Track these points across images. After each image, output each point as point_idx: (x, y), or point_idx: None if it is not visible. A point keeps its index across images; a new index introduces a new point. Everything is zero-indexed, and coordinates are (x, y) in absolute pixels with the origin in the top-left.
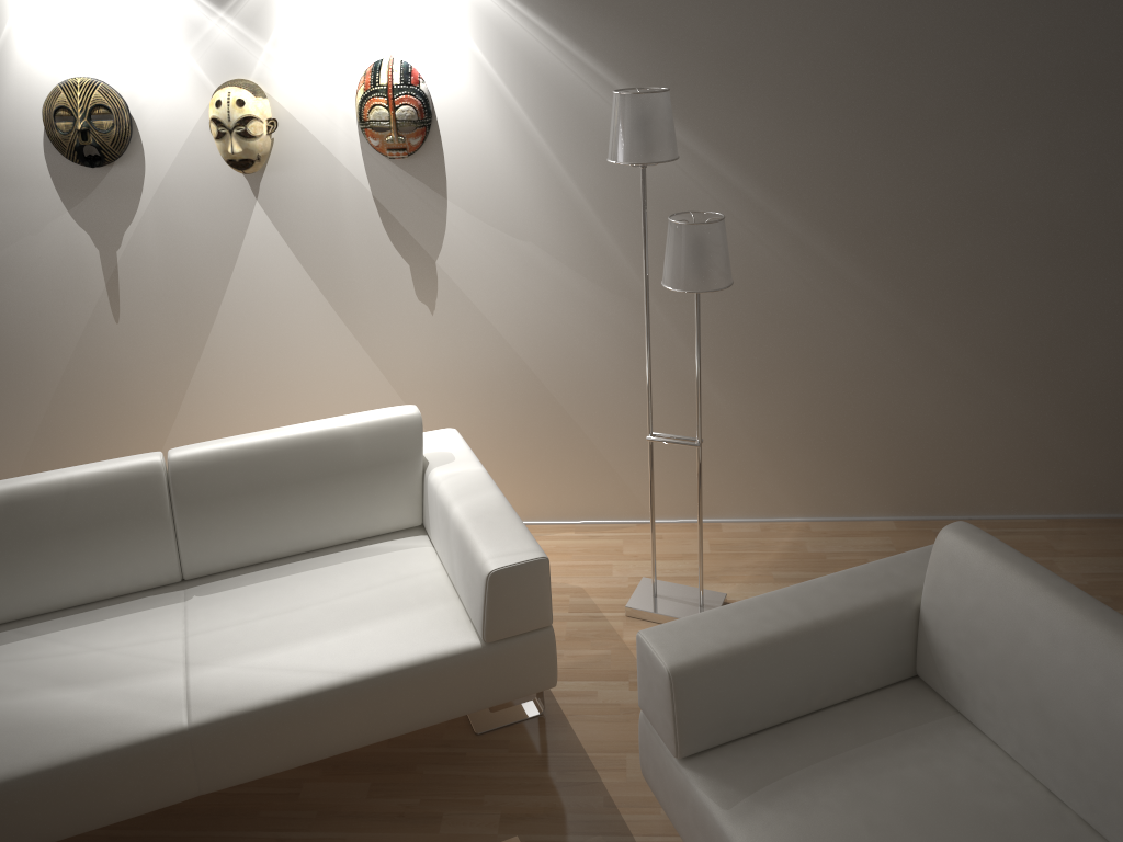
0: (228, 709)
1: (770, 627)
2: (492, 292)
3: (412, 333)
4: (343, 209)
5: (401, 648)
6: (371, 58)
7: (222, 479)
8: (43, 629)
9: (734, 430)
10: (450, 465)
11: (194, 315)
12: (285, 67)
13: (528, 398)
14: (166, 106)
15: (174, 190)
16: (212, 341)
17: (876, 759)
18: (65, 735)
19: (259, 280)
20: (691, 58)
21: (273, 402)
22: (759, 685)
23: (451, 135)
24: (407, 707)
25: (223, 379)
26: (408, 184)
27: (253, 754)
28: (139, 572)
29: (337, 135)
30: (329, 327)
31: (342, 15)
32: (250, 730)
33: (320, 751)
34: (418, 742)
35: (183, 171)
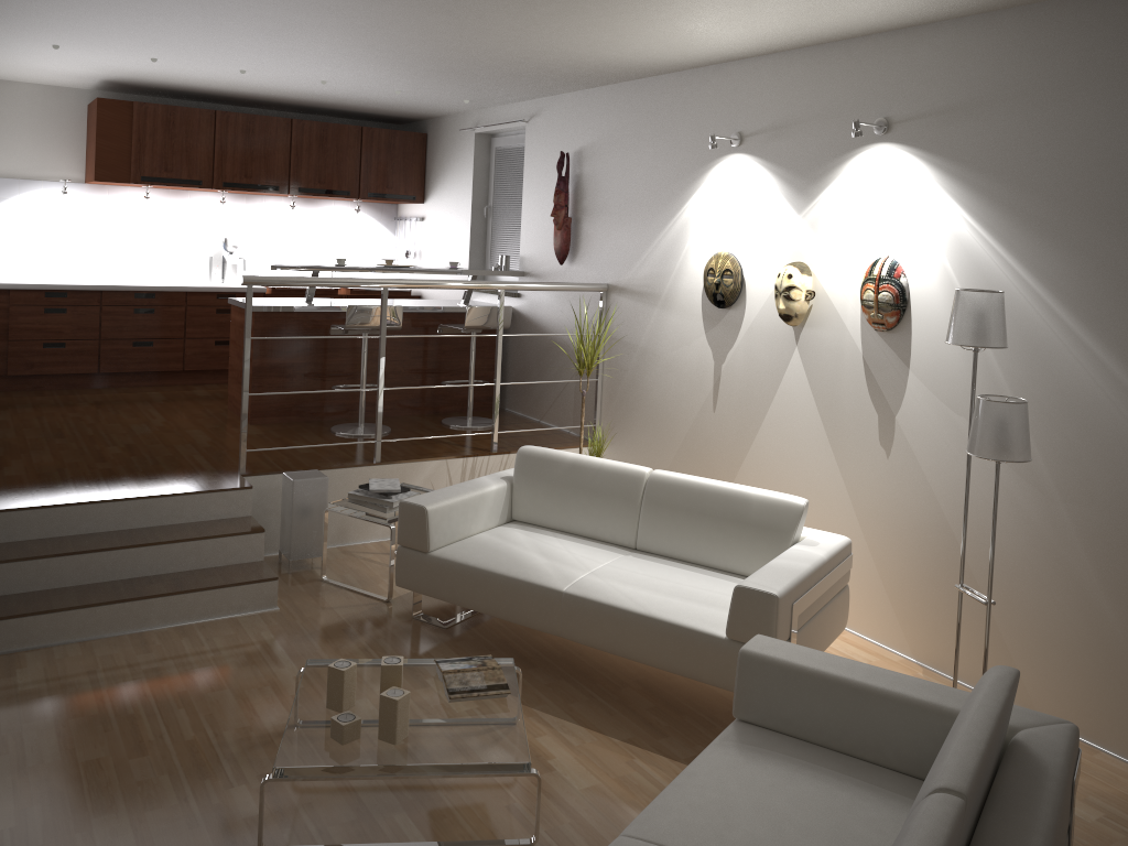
0: (584, 594)
1: (829, 668)
2: (931, 452)
3: (872, 470)
4: (843, 363)
5: (683, 615)
6: (875, 256)
7: (670, 495)
8: (561, 537)
9: (1124, 655)
10: (806, 546)
11: (751, 418)
12: (826, 257)
13: (945, 553)
14: (761, 275)
15: (756, 330)
16: (757, 439)
17: (832, 778)
18: (521, 568)
19: (788, 402)
20: (1110, 281)
21: None
22: (799, 699)
23: (918, 319)
24: (670, 652)
25: (758, 469)
26: (885, 352)
27: (587, 627)
28: (615, 531)
29: (847, 308)
30: (822, 449)
31: (863, 224)
32: (588, 611)
33: (619, 649)
34: (700, 708)
35: (762, 319)
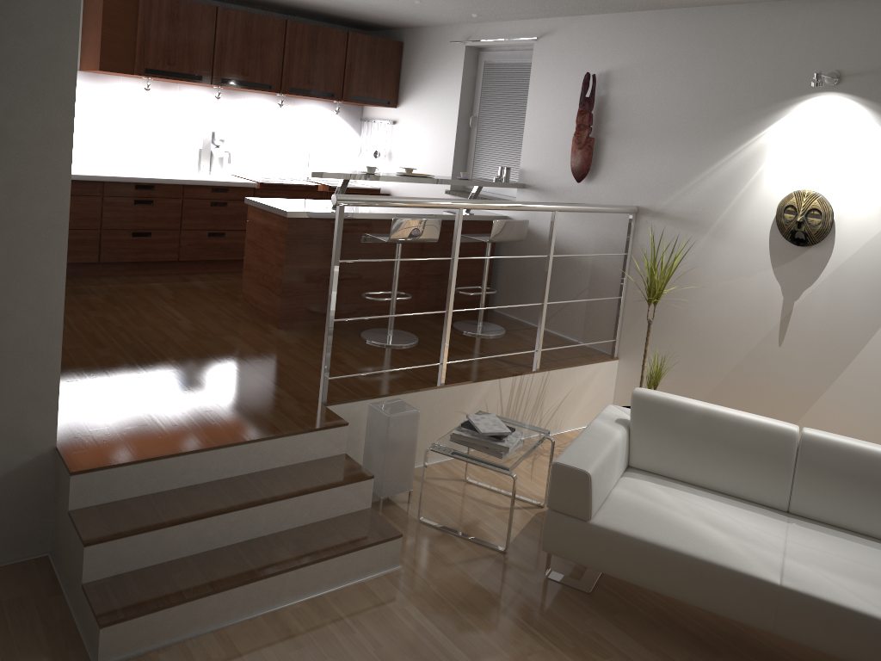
0: (806, 590)
1: None
2: None
3: None
4: None
5: None
6: None
7: (833, 460)
8: (701, 494)
9: None
10: None
11: (833, 358)
12: None
13: None
14: (858, 218)
15: (847, 272)
16: (840, 380)
17: None
18: (708, 547)
19: None
20: None
21: (872, 439)
22: None
23: None
24: None
25: (839, 409)
26: None
27: (813, 629)
28: (763, 492)
29: None
30: None
31: None
32: (817, 612)
33: (859, 658)
34: None
35: (857, 262)
